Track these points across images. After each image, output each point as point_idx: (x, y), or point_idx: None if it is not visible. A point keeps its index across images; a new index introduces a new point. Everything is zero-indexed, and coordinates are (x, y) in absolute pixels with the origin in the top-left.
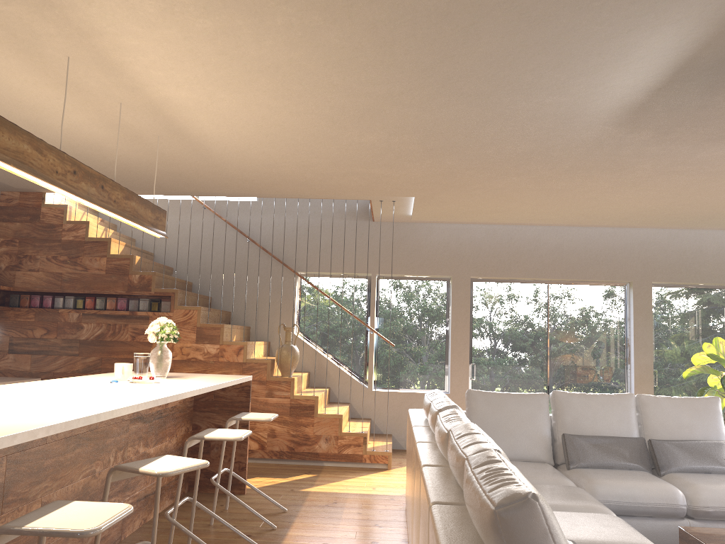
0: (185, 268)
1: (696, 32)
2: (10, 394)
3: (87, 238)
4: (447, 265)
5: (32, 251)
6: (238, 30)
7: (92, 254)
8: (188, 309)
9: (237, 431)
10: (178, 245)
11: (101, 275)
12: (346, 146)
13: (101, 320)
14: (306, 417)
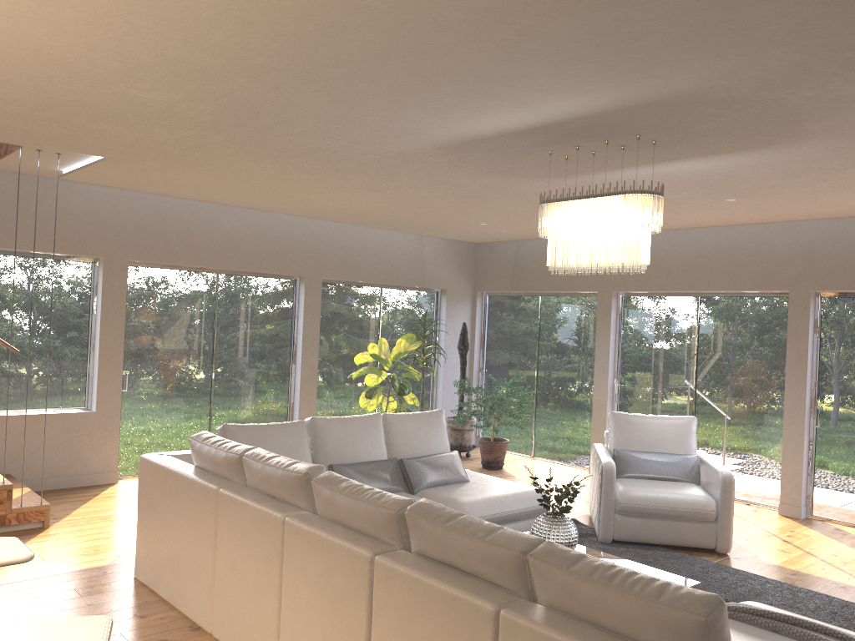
0: None
1: (597, 107)
2: None
3: None
4: (98, 243)
5: None
6: None
7: None
8: None
9: (0, 544)
10: None
11: None
12: (103, 95)
13: None
14: None
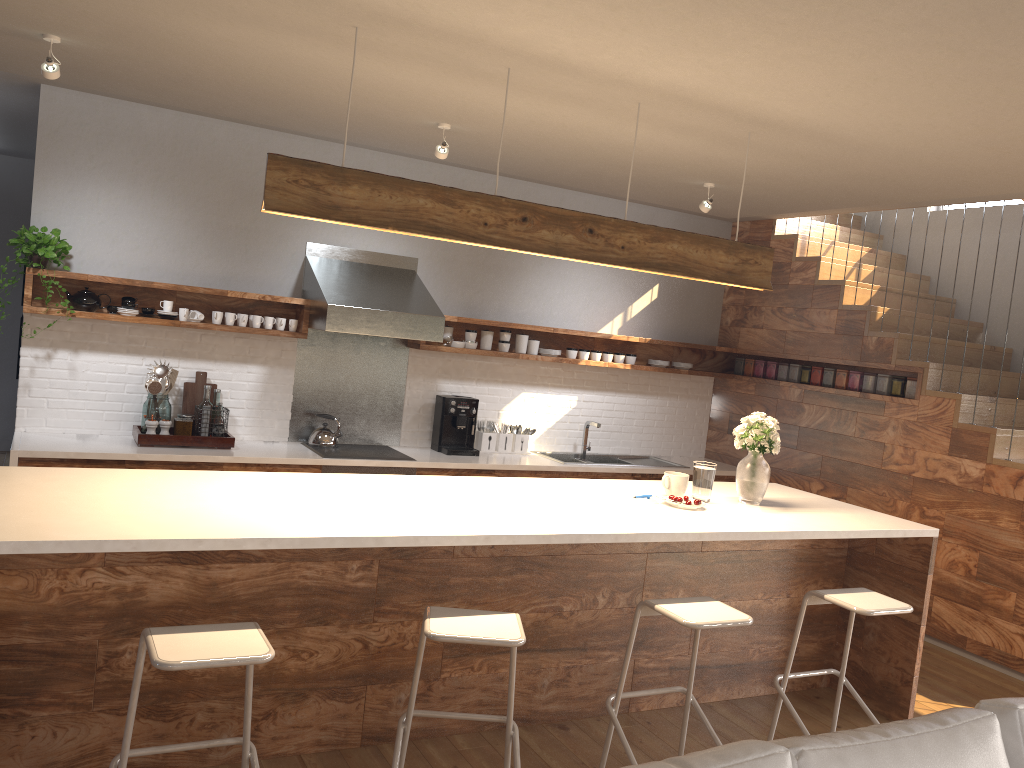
0: (1003, 324)
1: None
2: (447, 492)
3: (816, 281)
4: None
5: (757, 301)
6: None
7: (820, 305)
8: (941, 396)
9: (723, 614)
10: (994, 285)
11: (829, 335)
12: None
13: (824, 402)
14: None
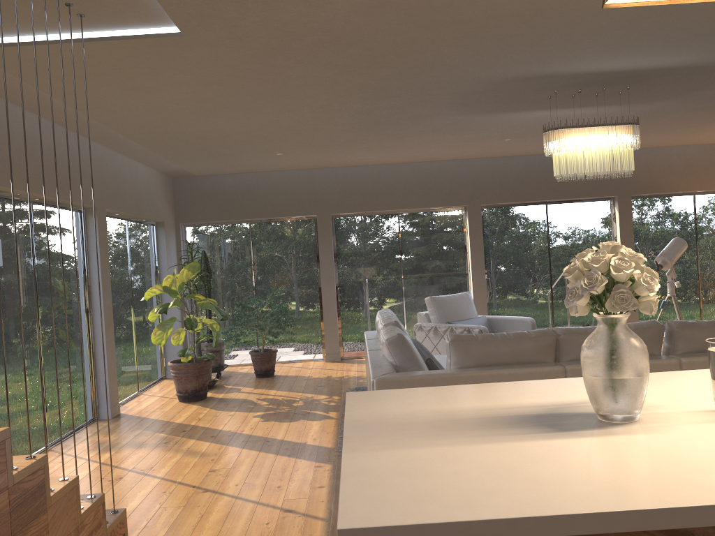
0: None
1: (677, 64)
2: None
3: None
4: None
5: None
6: None
7: None
8: None
9: None
10: None
11: None
12: None
13: None
14: (37, 519)
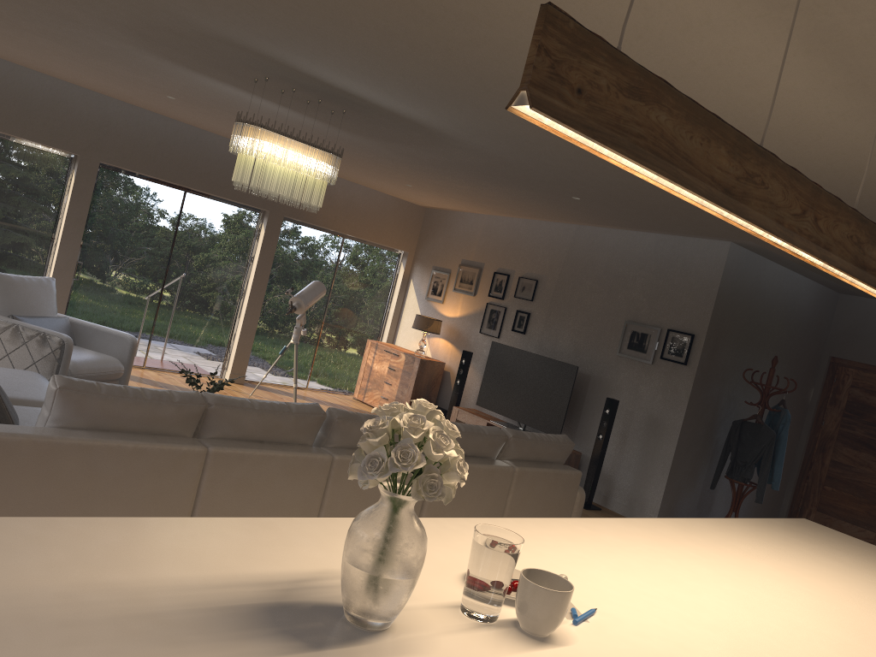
0: None
1: (405, 114)
2: (794, 603)
3: None
4: None
5: None
6: None
7: None
8: None
9: None
10: None
11: None
12: None
13: None
14: None
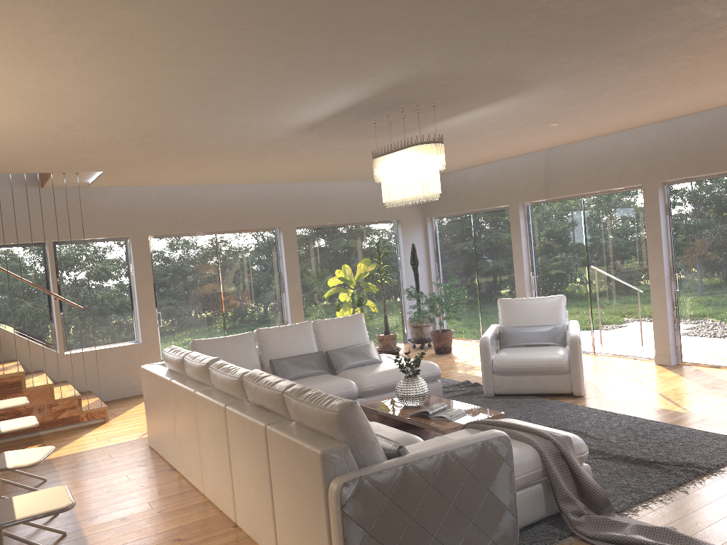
0: None
1: (364, 95)
2: None
3: None
4: (125, 226)
5: None
6: (25, 74)
7: None
8: None
9: (23, 419)
10: None
11: None
12: (65, 141)
13: None
14: (14, 394)
